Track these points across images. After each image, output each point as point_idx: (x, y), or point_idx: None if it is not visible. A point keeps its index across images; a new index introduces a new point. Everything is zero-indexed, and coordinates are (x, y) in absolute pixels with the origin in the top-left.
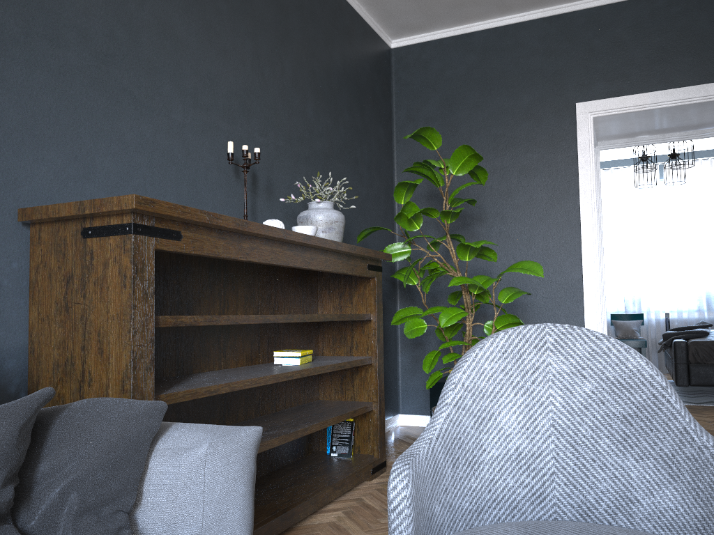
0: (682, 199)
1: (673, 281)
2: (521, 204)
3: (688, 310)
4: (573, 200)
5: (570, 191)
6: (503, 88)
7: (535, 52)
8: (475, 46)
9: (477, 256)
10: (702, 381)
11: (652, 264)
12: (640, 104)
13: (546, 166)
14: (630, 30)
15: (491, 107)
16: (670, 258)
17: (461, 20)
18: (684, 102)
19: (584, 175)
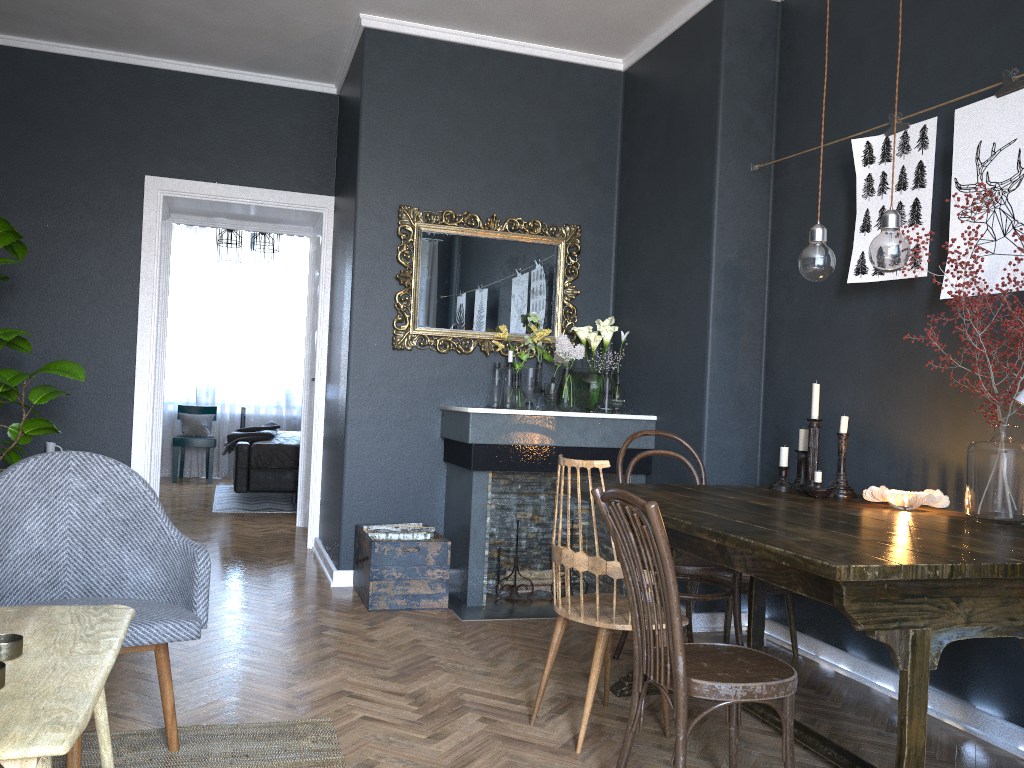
0: (272, 278)
1: (253, 371)
2: (68, 279)
3: (266, 405)
4: (133, 286)
5: (130, 274)
6: (57, 133)
7: (103, 101)
8: (24, 68)
9: (6, 345)
10: (261, 487)
11: (233, 349)
12: (215, 194)
13: (104, 239)
14: (212, 111)
15: (40, 152)
16: (253, 344)
17: (7, 30)
18: (258, 203)
19: (148, 259)
